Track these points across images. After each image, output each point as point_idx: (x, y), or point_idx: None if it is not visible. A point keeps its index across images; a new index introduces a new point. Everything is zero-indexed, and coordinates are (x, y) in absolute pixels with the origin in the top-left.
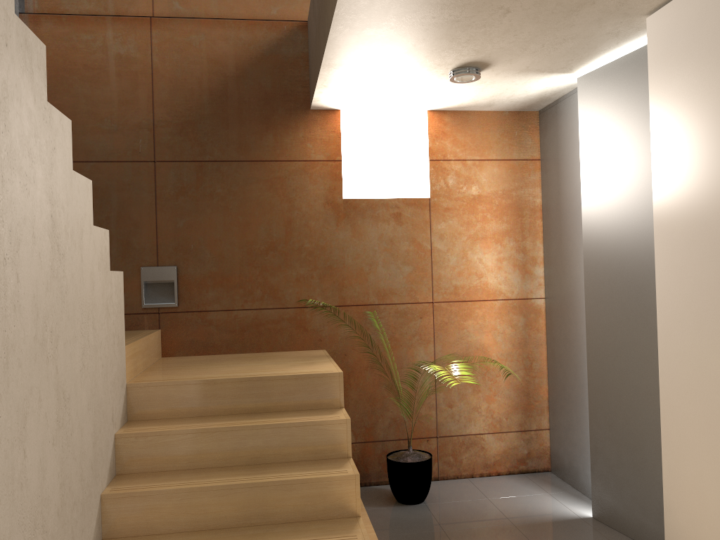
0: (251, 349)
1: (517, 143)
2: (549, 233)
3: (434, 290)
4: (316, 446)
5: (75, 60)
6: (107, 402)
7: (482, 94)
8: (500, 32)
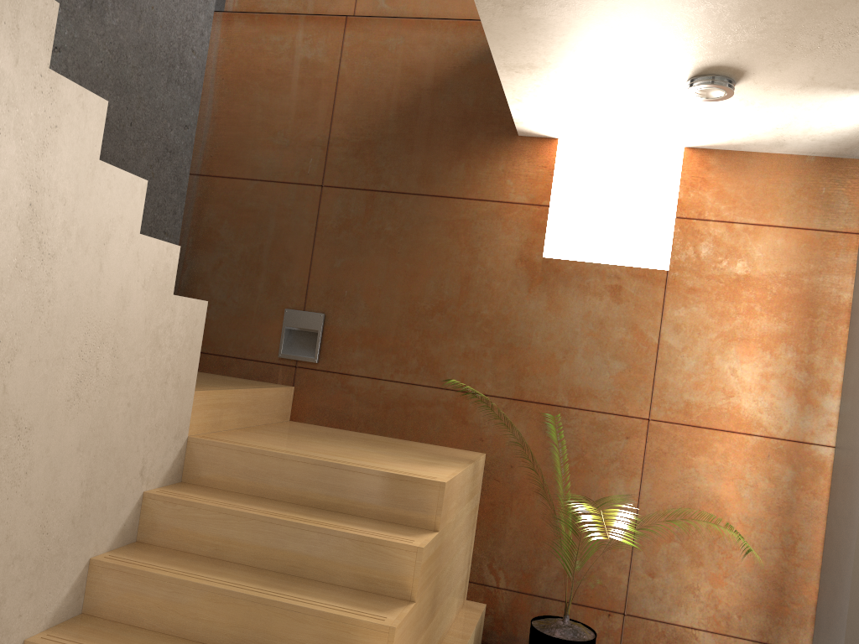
0: (393, 433)
1: (822, 205)
2: (853, 347)
3: (654, 403)
4: (371, 573)
5: (259, 64)
6: (133, 450)
7: (758, 124)
8: (735, 13)
